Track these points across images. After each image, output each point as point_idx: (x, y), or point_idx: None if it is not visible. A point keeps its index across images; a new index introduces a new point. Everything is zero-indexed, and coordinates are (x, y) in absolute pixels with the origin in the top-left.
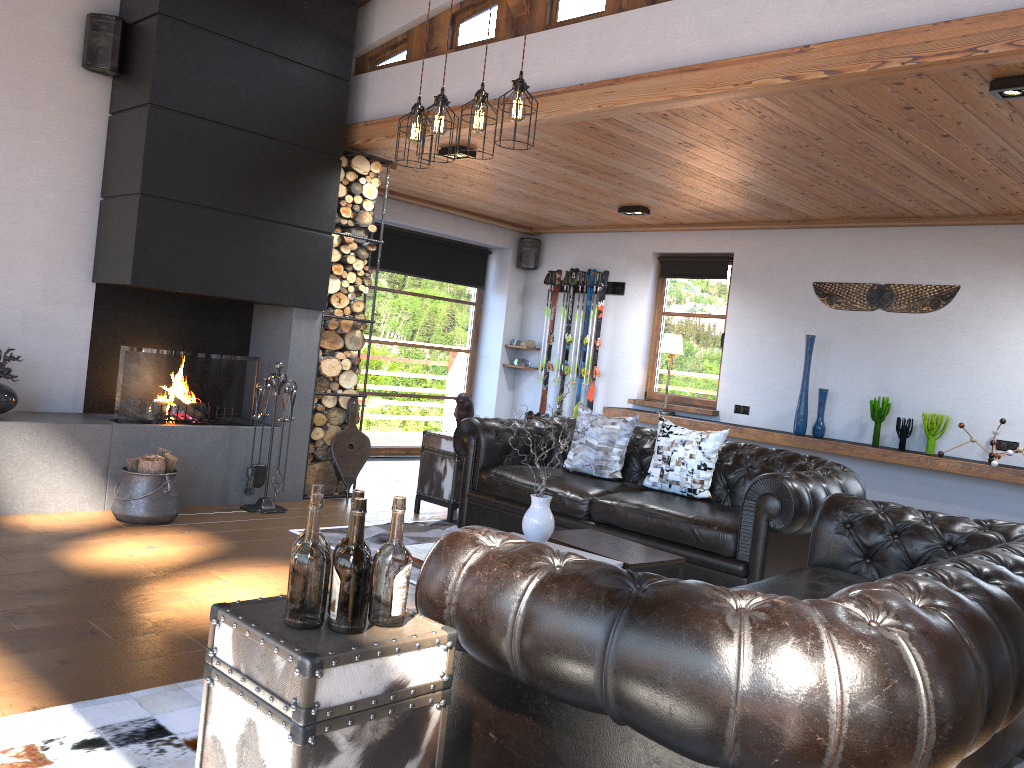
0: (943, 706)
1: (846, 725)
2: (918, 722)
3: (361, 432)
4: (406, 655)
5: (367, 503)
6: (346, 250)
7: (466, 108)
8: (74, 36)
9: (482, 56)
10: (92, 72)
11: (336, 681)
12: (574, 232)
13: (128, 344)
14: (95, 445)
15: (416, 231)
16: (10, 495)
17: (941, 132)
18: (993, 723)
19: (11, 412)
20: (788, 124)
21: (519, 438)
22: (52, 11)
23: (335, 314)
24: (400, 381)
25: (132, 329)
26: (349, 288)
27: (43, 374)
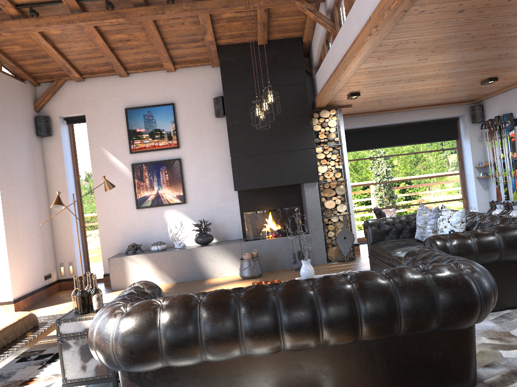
0: (117, 339)
1: (95, 343)
2: (109, 344)
3: (349, 231)
4: (89, 320)
5: (355, 263)
6: (326, 152)
7: (327, 82)
8: (211, 108)
9: (328, 57)
10: (220, 117)
11: (65, 326)
12: (494, 95)
13: (253, 210)
14: (236, 251)
15: (407, 122)
16: (211, 271)
17: (515, 5)
18: (172, 350)
19: (217, 242)
20: (434, 38)
21: (393, 226)
22: (203, 102)
23: (327, 181)
24: (418, 197)
25: (253, 204)
26: (332, 168)
27: (226, 227)
